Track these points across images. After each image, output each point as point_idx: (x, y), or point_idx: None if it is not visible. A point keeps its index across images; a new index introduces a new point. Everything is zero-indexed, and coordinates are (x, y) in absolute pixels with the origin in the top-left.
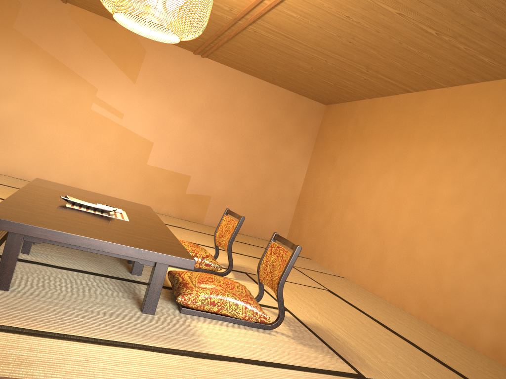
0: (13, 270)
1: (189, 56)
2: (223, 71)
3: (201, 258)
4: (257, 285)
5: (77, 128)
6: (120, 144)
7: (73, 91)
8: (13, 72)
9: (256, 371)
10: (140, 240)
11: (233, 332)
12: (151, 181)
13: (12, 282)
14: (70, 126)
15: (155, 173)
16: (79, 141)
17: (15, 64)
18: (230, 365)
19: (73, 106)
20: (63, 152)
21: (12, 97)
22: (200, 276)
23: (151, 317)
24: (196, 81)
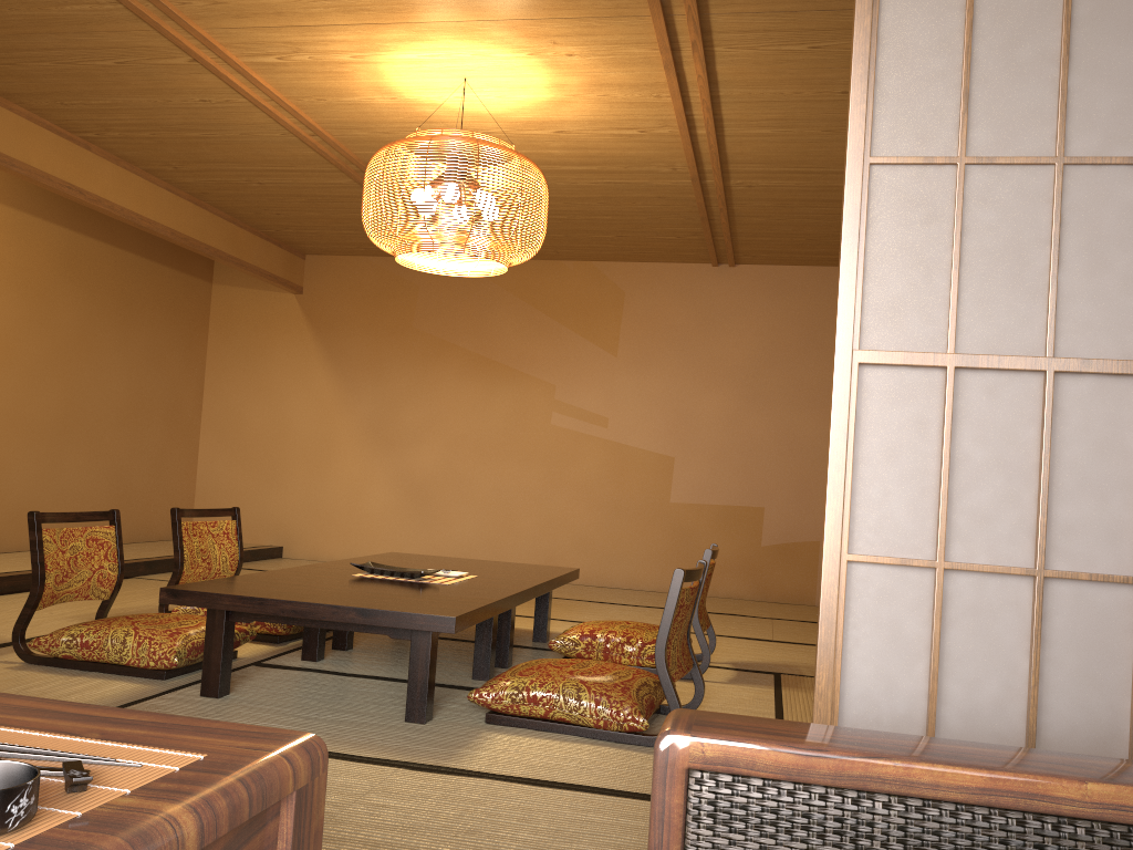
0: (219, 666)
1: (705, 272)
2: (781, 278)
3: (639, 646)
4: (771, 690)
5: (535, 464)
6: (614, 475)
7: (517, 401)
8: (424, 397)
9: (511, 790)
10: (396, 601)
11: (557, 747)
12: (685, 534)
13: (239, 690)
14: (523, 463)
15: (691, 517)
16: (543, 486)
17: (425, 384)
18: (465, 781)
19: (521, 428)
20: (520, 513)
21: (429, 438)
22: (552, 661)
23: (416, 726)
24: (730, 315)
